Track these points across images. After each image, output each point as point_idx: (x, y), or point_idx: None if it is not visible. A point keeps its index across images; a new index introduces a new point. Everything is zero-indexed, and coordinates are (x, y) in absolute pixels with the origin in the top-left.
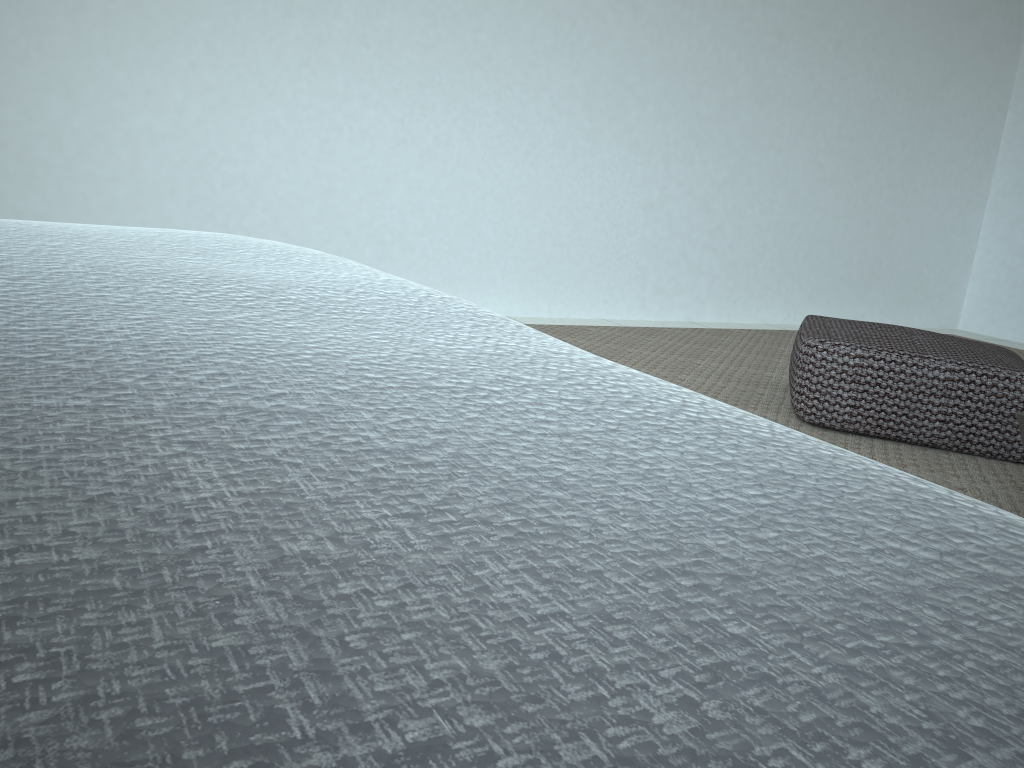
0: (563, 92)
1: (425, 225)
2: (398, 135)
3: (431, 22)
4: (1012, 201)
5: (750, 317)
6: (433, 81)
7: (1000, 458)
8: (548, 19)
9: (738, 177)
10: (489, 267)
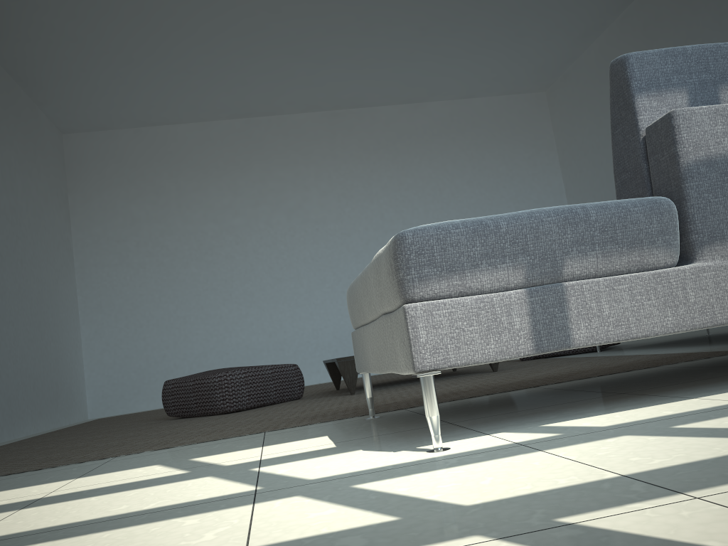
0: None
1: None
2: None
3: None
4: (97, 341)
5: (22, 432)
6: None
7: (292, 399)
8: None
9: (2, 342)
10: None
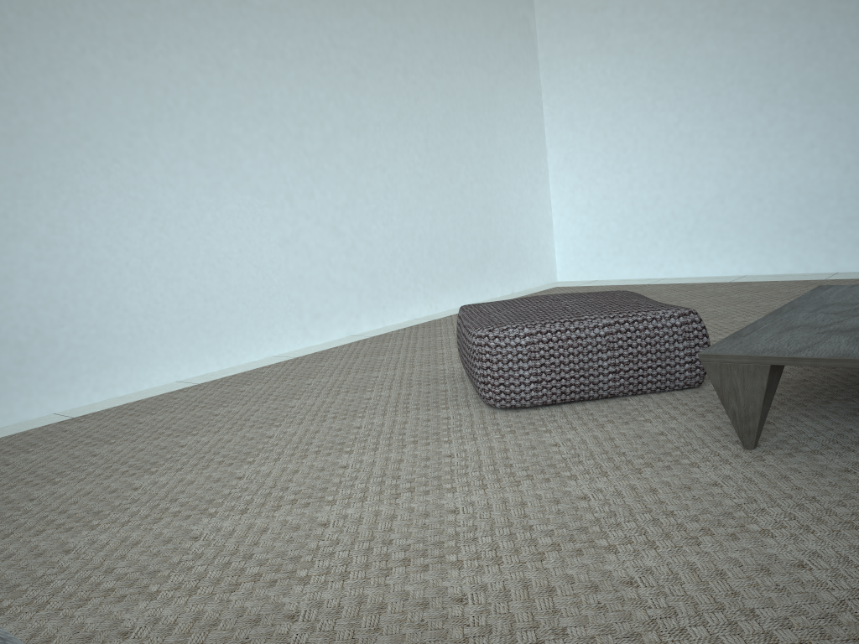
0: (173, 155)
1: (63, 315)
2: (5, 231)
3: (11, 110)
4: (567, 172)
5: (401, 317)
6: (30, 168)
7: (668, 390)
8: (138, 89)
9: (356, 199)
10: (145, 338)
